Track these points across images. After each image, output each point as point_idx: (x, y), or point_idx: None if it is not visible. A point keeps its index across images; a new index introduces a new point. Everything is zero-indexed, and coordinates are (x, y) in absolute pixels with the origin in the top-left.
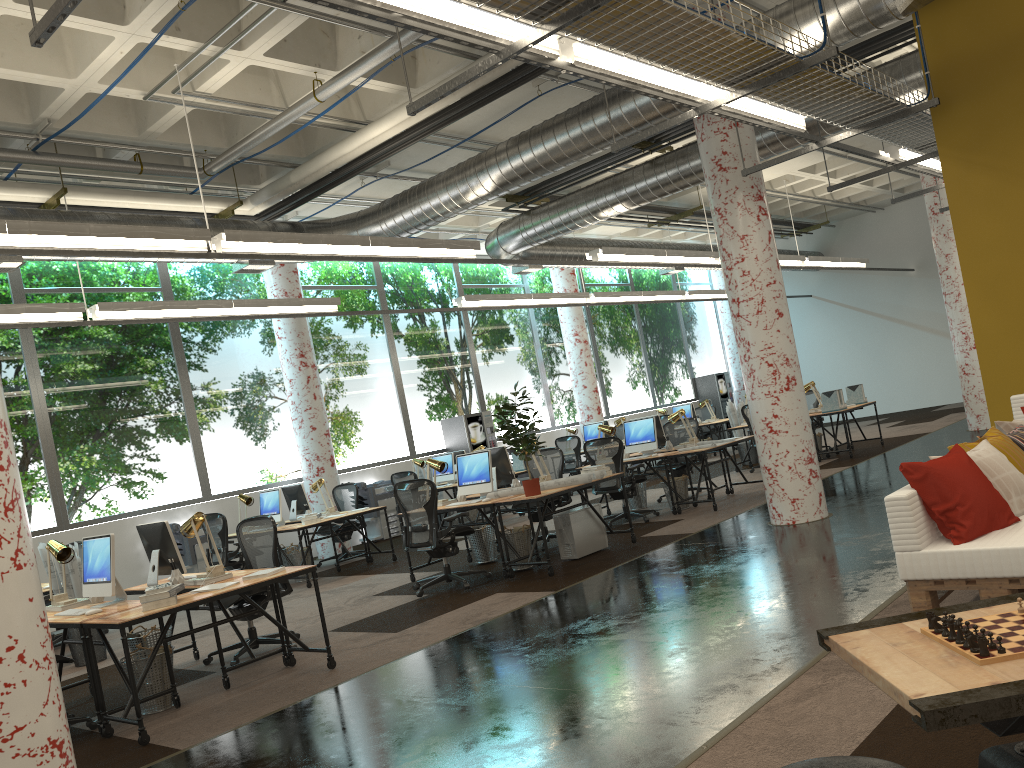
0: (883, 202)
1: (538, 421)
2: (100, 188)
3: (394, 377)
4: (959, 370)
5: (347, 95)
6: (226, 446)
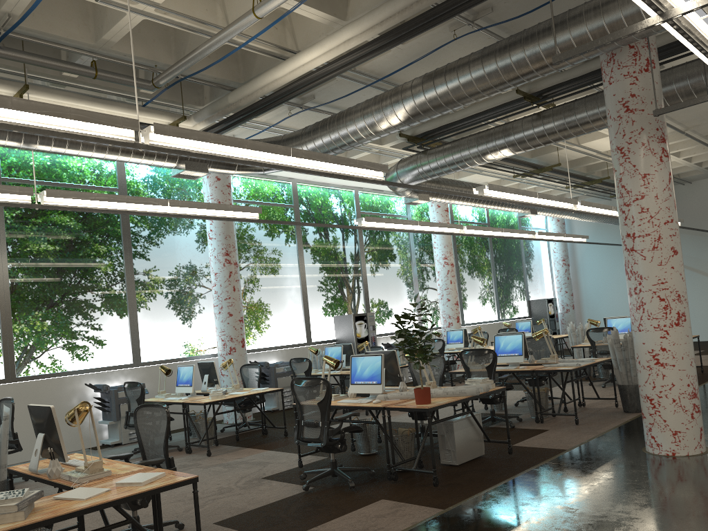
0: (693, 177)
1: (435, 333)
2: (61, 91)
3: (300, 279)
4: None
5: (283, 15)
6: (157, 323)
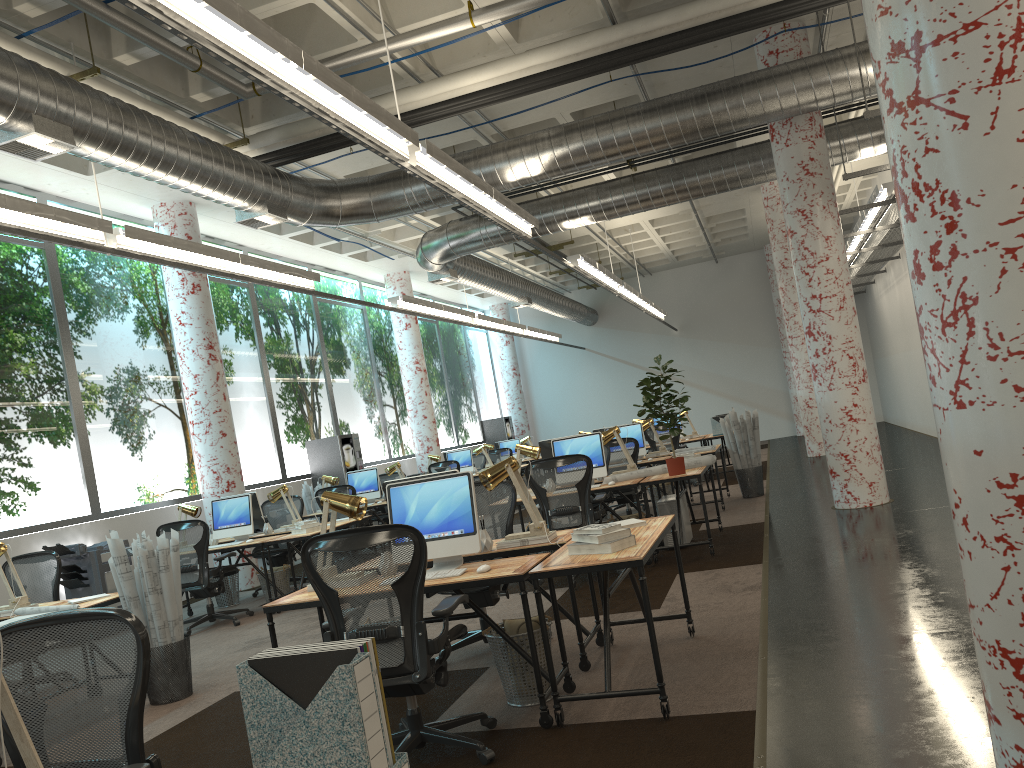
0: (657, 267)
1: (687, 396)
2: (112, 83)
3: (265, 389)
4: (803, 404)
5: (490, 28)
6: (114, 452)
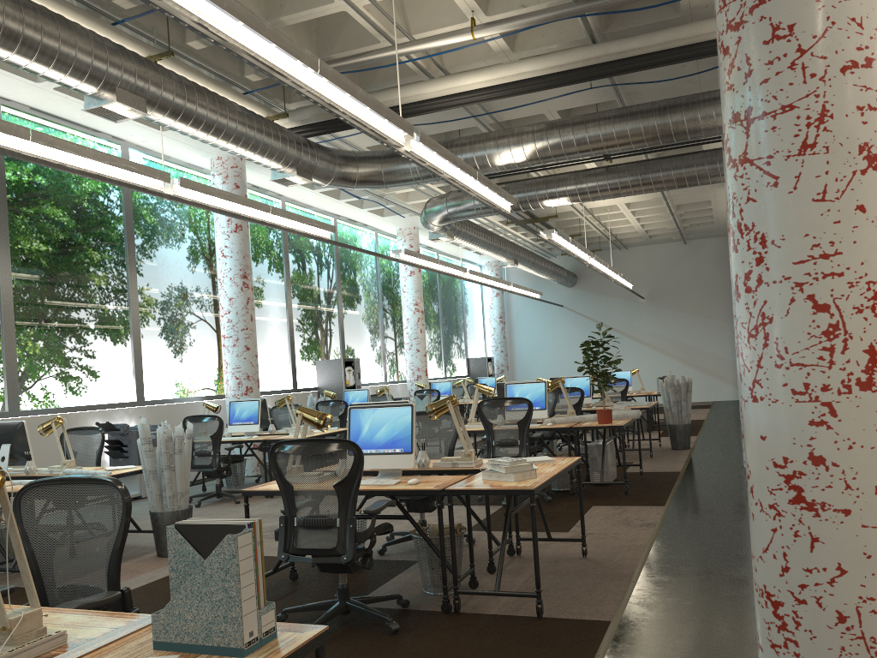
0: (632, 243)
1: (620, 359)
2: (183, 63)
3: (287, 314)
4: None
5: (488, 40)
6: (160, 353)
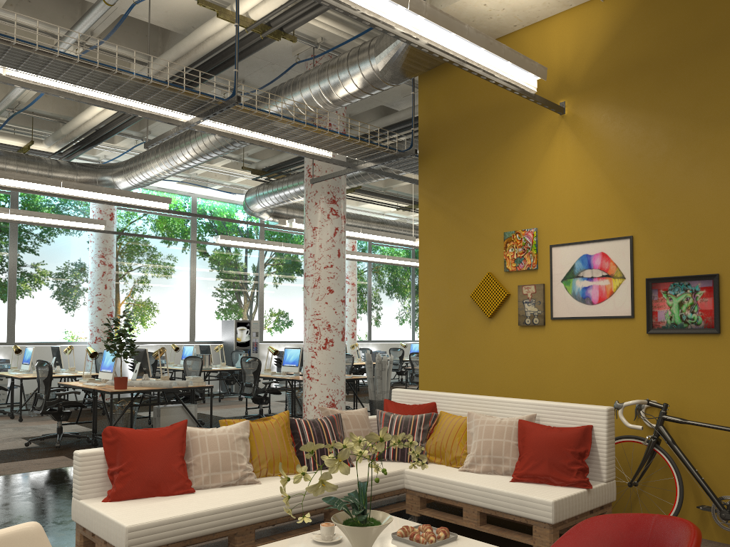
0: None
1: (131, 335)
2: None
3: (190, 283)
4: None
5: None
6: (36, 309)
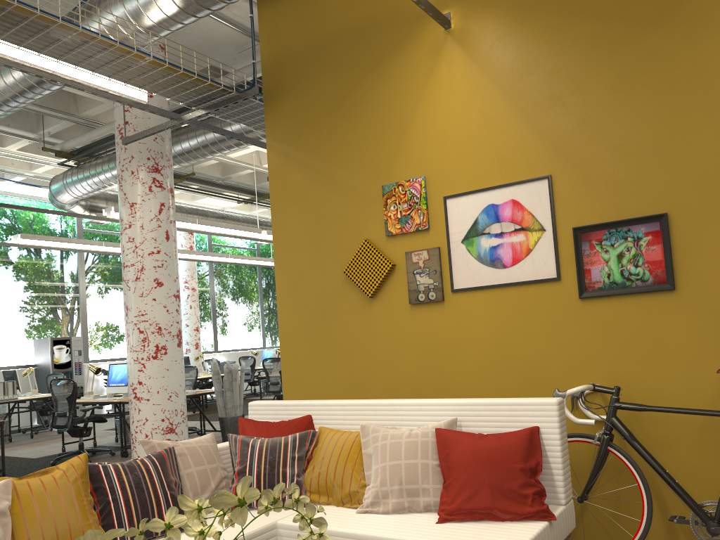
0: None
1: None
2: None
3: None
4: None
5: None
6: None
